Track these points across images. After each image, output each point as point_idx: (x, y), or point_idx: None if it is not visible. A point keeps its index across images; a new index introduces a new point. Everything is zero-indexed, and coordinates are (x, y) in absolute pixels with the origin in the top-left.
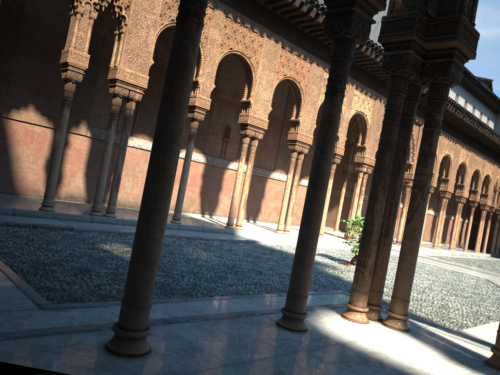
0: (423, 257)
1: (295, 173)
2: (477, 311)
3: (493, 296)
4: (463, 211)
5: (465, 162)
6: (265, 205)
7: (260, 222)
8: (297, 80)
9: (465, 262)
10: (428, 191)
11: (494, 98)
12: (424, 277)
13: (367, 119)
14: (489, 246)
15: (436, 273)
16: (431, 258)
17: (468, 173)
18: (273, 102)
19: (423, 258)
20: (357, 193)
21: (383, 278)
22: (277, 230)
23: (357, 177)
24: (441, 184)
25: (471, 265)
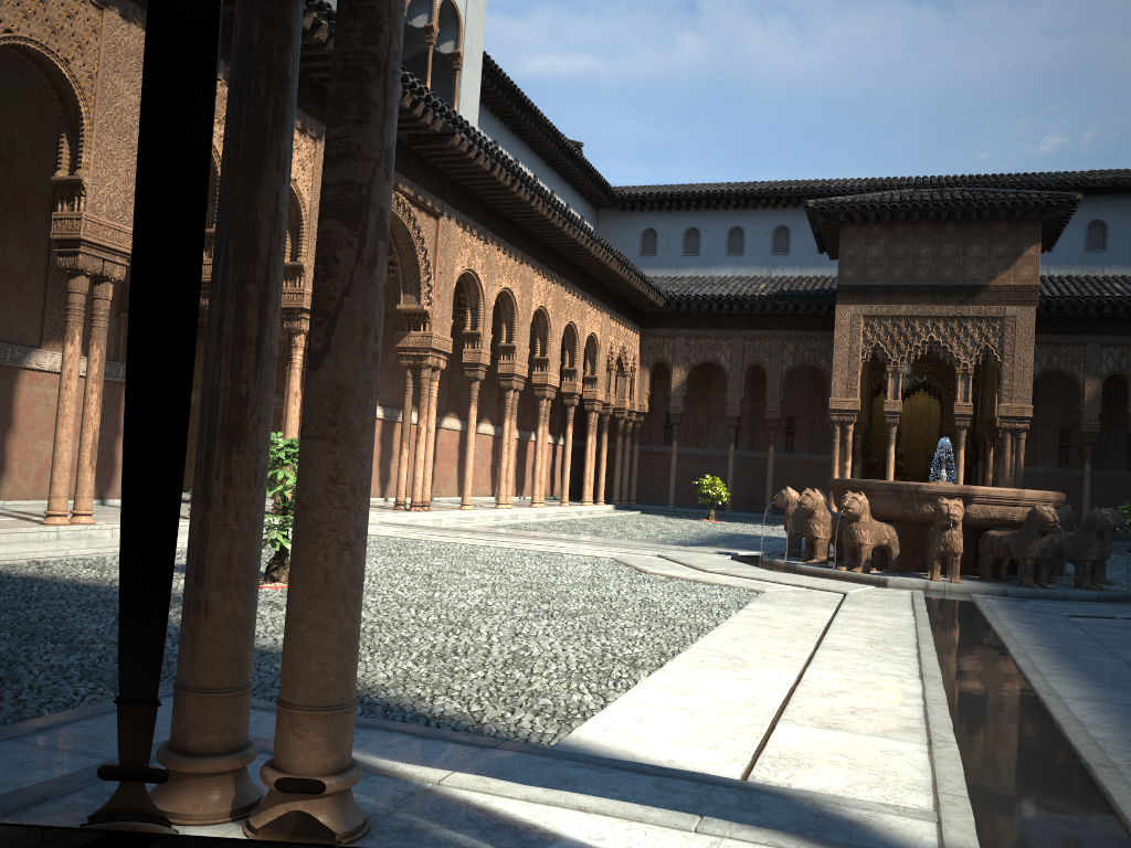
0: (475, 530)
1: (92, 339)
2: (604, 651)
3: (635, 596)
4: (553, 420)
5: (545, 306)
6: (22, 450)
7: (10, 504)
8: (59, 53)
9: (566, 528)
10: (385, 229)
11: (590, 172)
12: (472, 581)
13: (300, 191)
14: (609, 490)
15: (504, 564)
16: (493, 530)
17: (553, 330)
18: (9, 141)
19: (473, 533)
20: (294, 390)
21: (242, 625)
22: (49, 516)
23: (291, 349)
24: (500, 360)
25: (580, 534)
